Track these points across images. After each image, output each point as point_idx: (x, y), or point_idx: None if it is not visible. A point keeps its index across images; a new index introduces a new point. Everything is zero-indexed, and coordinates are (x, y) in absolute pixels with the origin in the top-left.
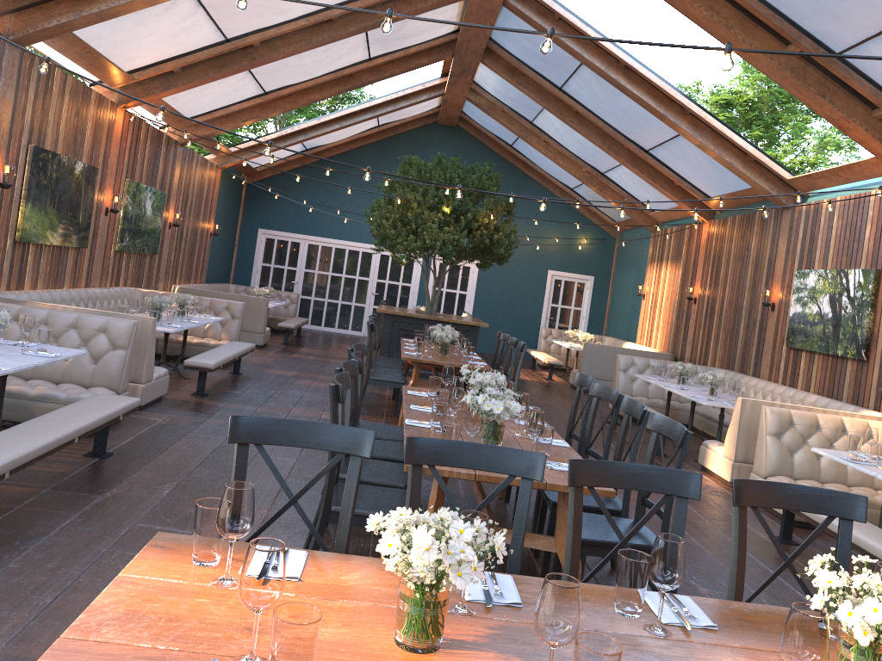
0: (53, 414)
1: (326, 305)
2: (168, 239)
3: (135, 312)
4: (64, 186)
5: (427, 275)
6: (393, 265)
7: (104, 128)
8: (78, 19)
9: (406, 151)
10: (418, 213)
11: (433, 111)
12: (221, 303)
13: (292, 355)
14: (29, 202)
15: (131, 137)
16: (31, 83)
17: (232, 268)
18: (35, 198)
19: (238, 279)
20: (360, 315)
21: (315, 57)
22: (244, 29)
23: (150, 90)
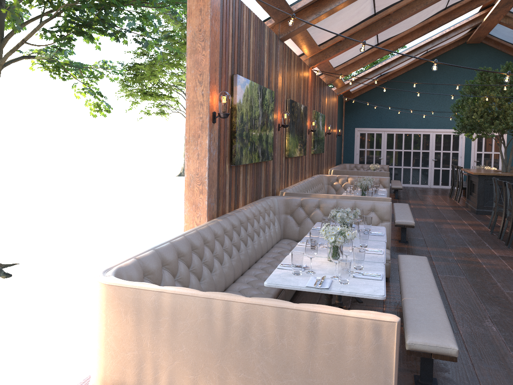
0: (408, 276)
1: (402, 170)
2: (325, 142)
3: (324, 189)
4: (298, 120)
5: (501, 146)
6: (444, 140)
7: (305, 82)
8: (318, 17)
9: (445, 65)
10: (497, 105)
11: (463, 36)
12: (375, 179)
13: (411, 206)
14: (290, 133)
15: (313, 85)
16: (285, 62)
17: (342, 153)
18: (291, 130)
19: (345, 160)
20: (425, 174)
21: (419, 13)
22: (389, 4)
23: (327, 55)
